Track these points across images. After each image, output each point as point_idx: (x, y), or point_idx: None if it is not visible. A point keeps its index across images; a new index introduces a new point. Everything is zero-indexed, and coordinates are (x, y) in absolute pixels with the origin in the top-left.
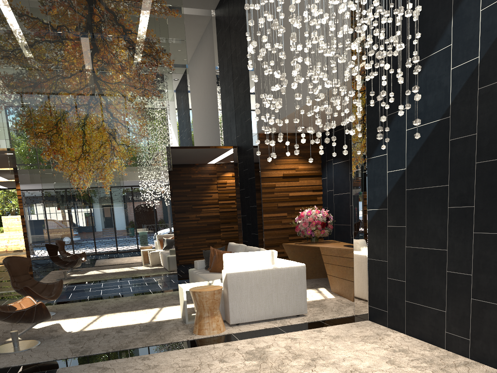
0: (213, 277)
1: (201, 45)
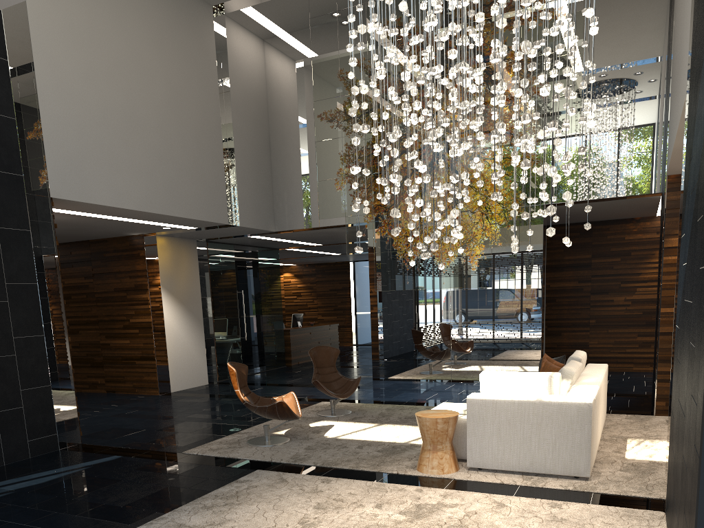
0: None
1: (616, 43)
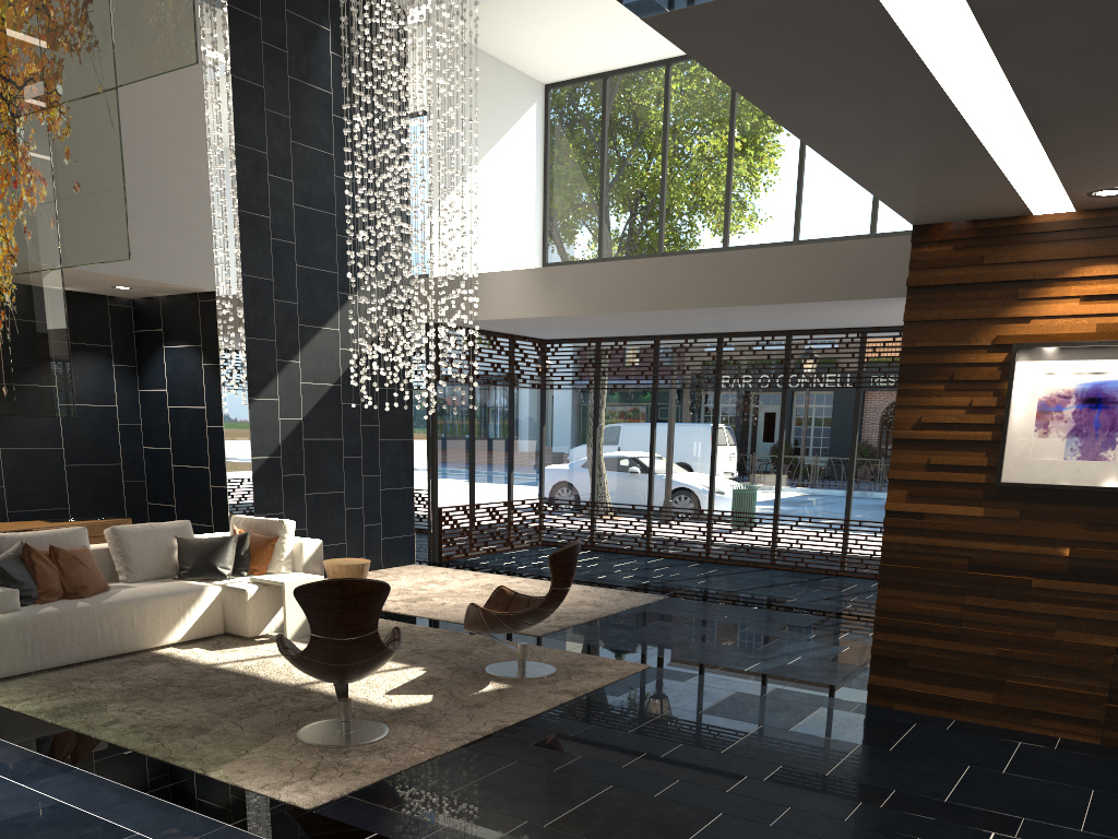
0: (171, 588)
1: None
